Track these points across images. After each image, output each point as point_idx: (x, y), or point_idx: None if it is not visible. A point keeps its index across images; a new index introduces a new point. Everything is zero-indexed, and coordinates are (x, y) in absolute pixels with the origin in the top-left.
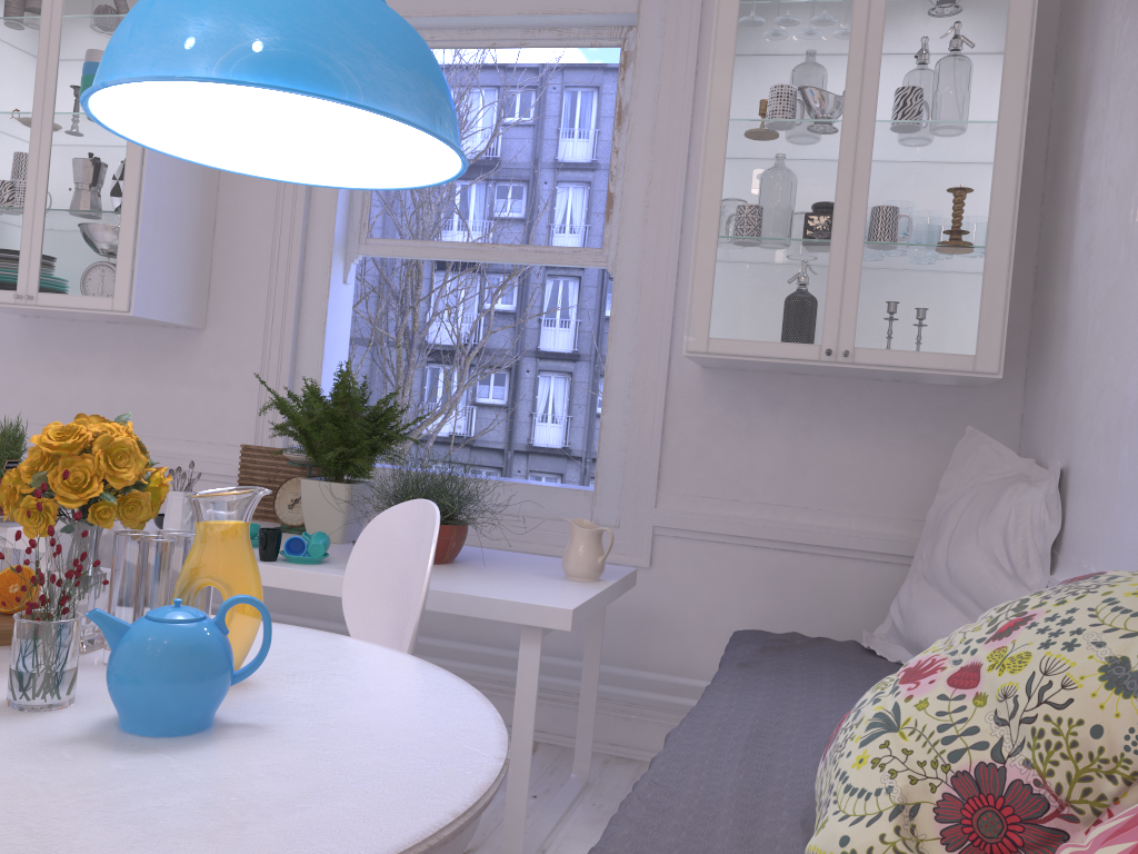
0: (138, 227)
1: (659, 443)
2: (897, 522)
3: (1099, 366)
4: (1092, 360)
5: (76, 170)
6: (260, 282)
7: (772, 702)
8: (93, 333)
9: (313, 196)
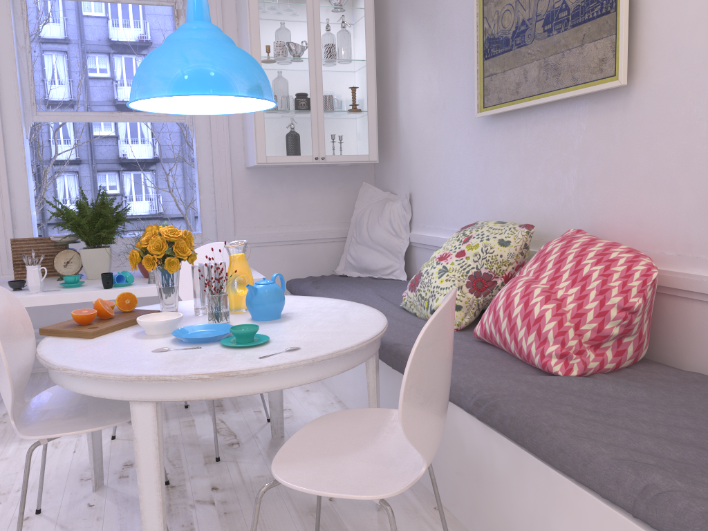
0: None
1: (232, 205)
2: (335, 224)
3: (423, 157)
4: (419, 155)
5: None
6: None
7: (344, 294)
8: None
9: (1, 88)
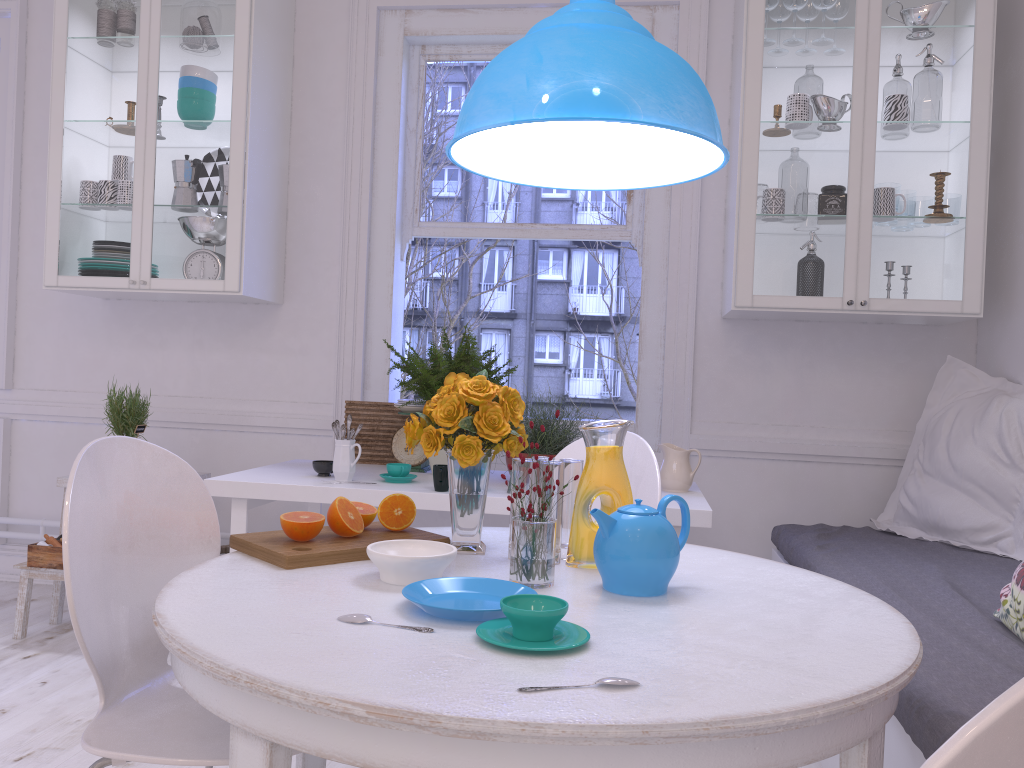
0: (244, 218)
1: (691, 381)
2: (884, 433)
3: None
4: None
5: (181, 171)
6: (332, 262)
7: (873, 569)
8: (176, 311)
9: (375, 187)
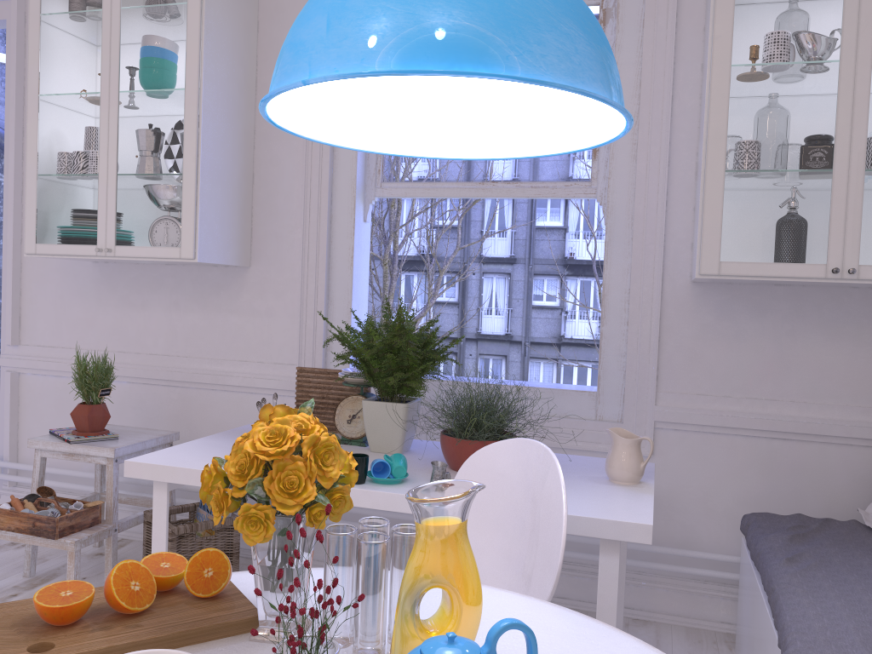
0: (198, 186)
1: (657, 349)
2: None
3: None
4: None
5: (141, 140)
6: (295, 225)
7: (851, 606)
8: (155, 273)
9: (336, 149)
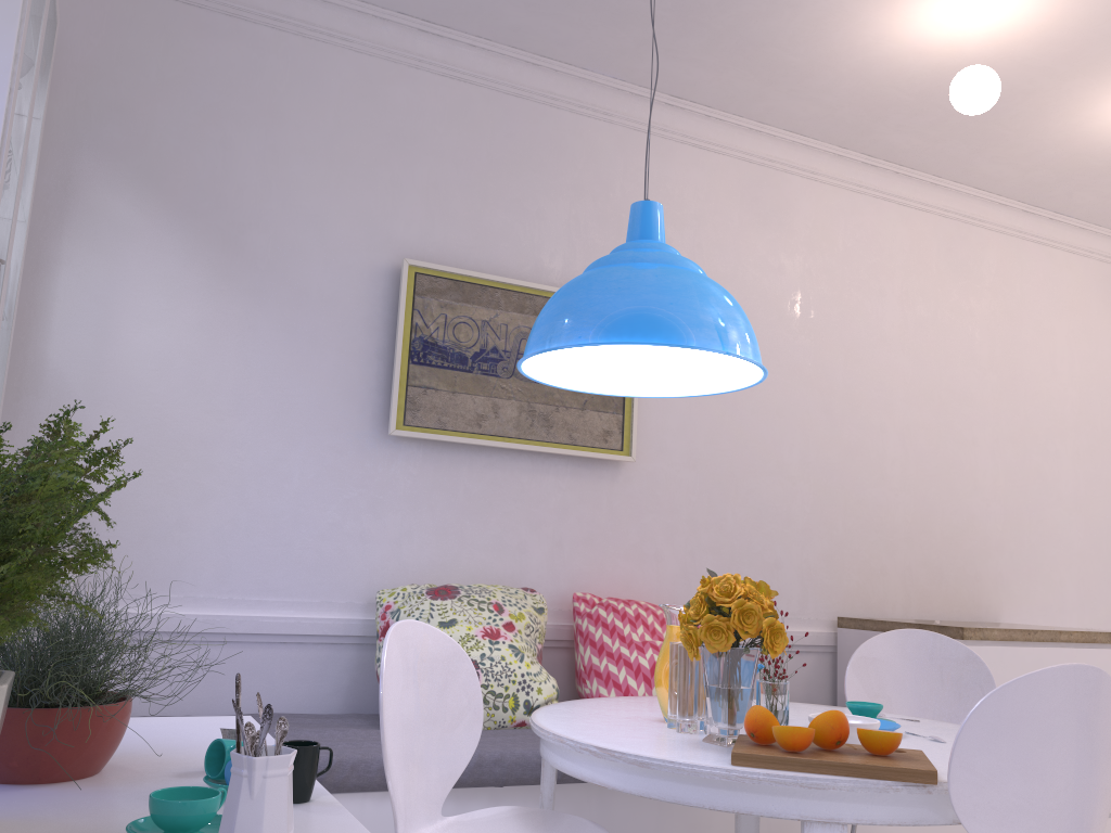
0: None
1: None
2: None
3: (156, 460)
4: (136, 453)
5: None
6: None
7: None
8: None
9: None
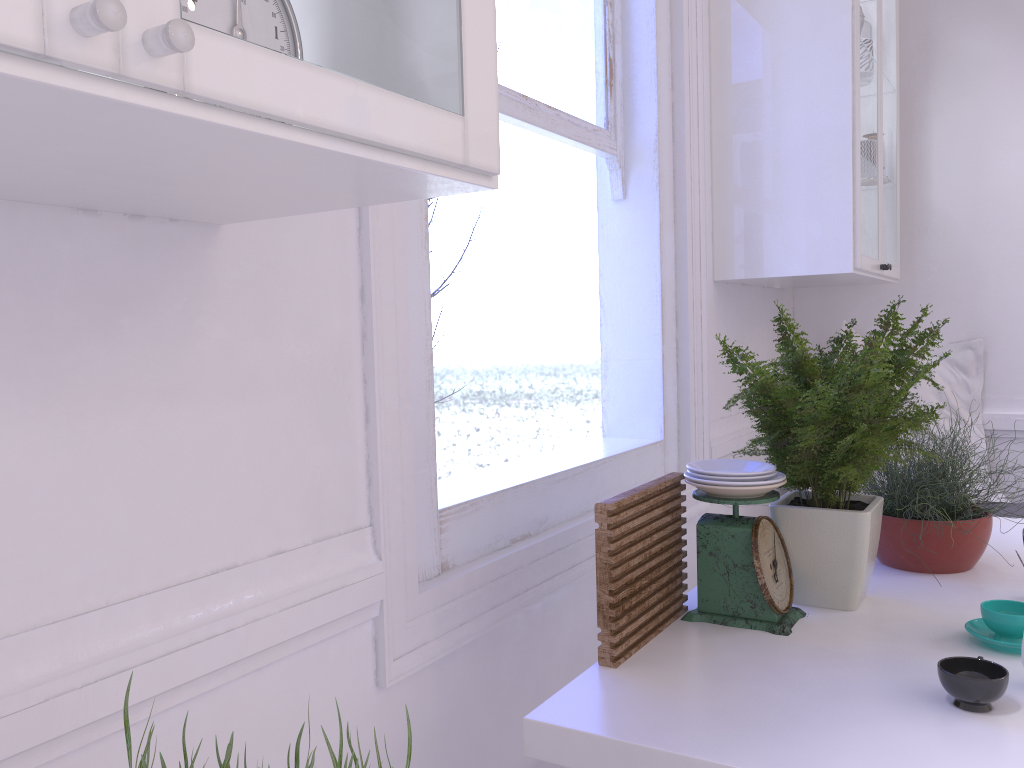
0: None
1: (708, 369)
2: None
3: None
4: (1021, 271)
5: None
6: None
7: None
8: None
9: None
